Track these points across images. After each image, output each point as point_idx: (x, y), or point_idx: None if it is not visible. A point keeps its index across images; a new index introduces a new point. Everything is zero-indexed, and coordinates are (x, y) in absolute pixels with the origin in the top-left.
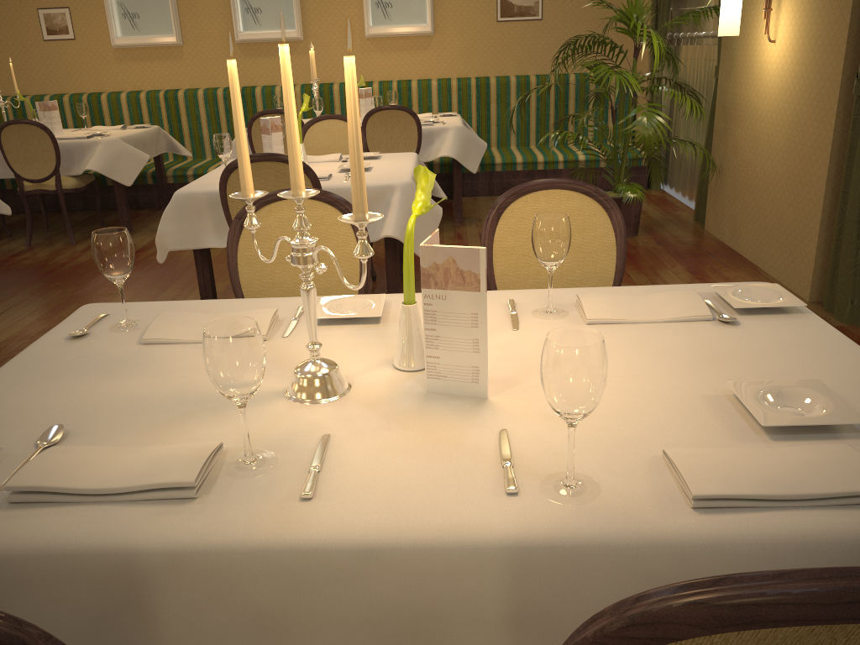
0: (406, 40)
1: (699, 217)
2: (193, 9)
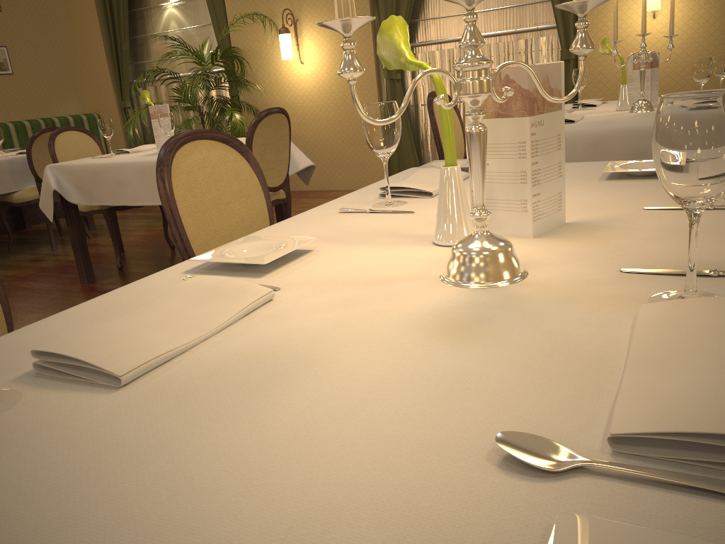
0: None
1: None
2: None
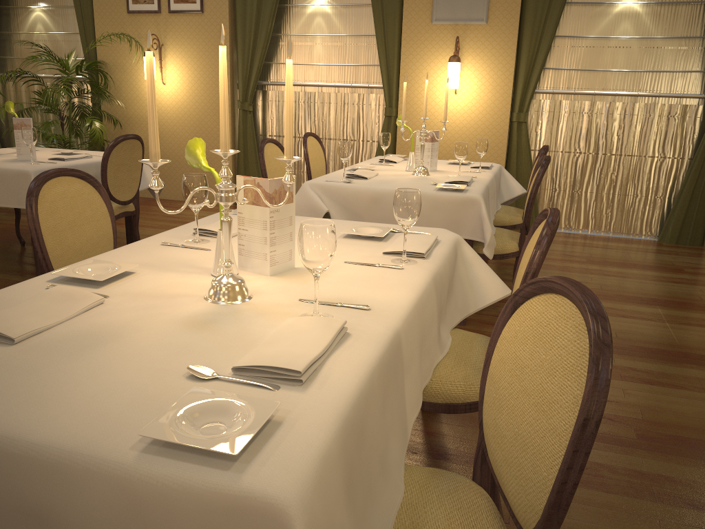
0: None
1: None
2: None
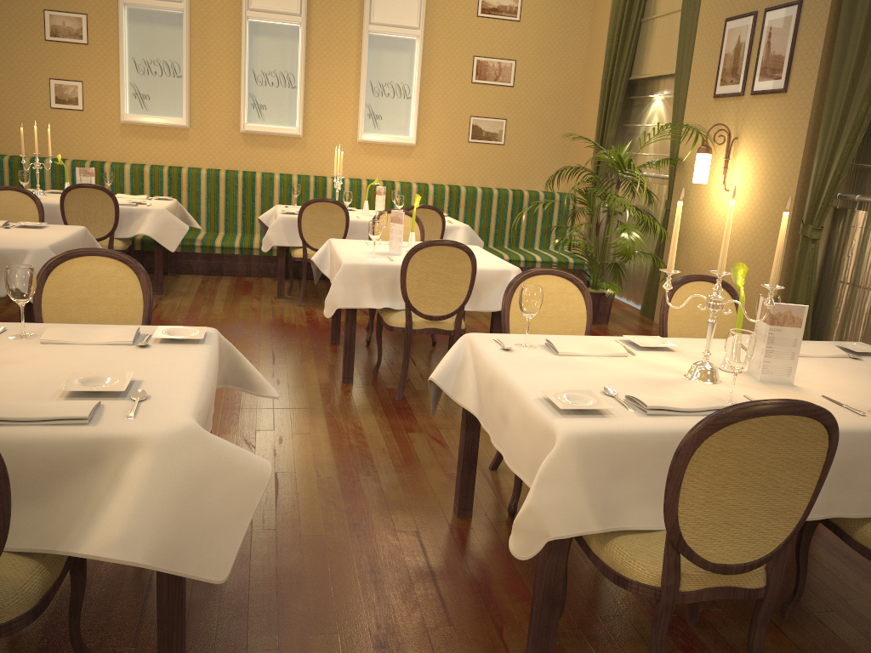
0: (391, 148)
1: (645, 312)
2: (204, 99)
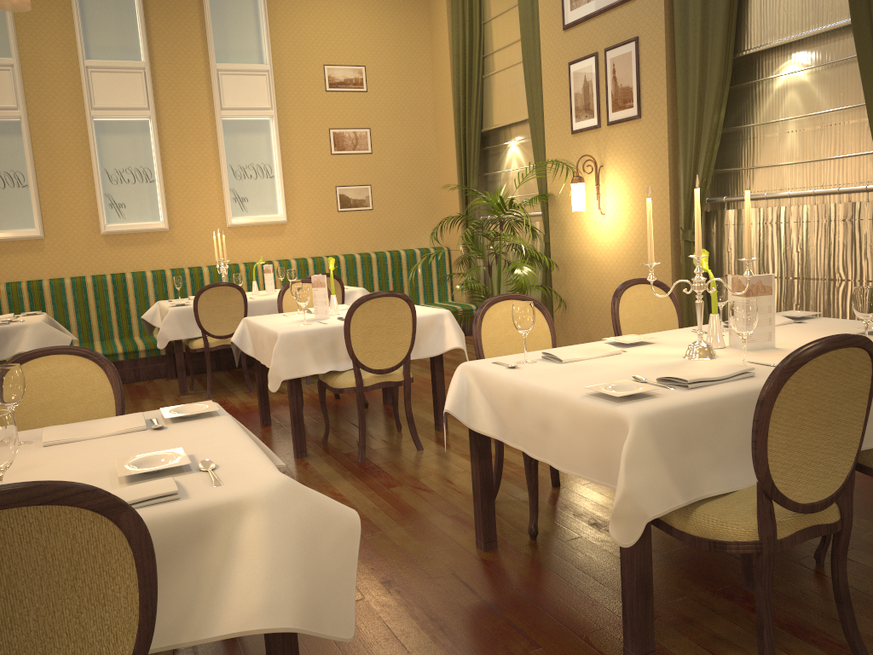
0: (263, 228)
1: None
2: (57, 205)
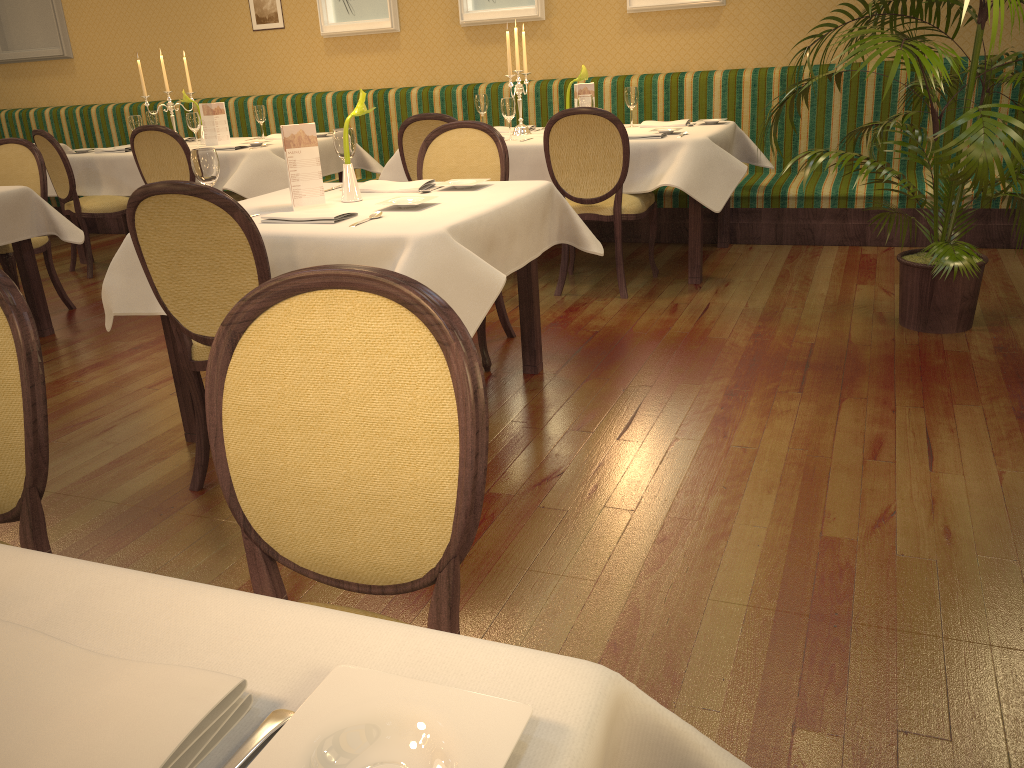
0: (683, 15)
1: None
2: None
